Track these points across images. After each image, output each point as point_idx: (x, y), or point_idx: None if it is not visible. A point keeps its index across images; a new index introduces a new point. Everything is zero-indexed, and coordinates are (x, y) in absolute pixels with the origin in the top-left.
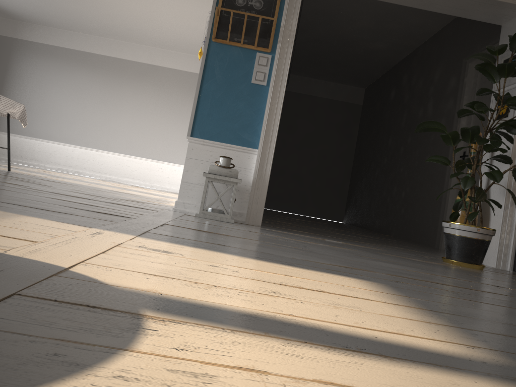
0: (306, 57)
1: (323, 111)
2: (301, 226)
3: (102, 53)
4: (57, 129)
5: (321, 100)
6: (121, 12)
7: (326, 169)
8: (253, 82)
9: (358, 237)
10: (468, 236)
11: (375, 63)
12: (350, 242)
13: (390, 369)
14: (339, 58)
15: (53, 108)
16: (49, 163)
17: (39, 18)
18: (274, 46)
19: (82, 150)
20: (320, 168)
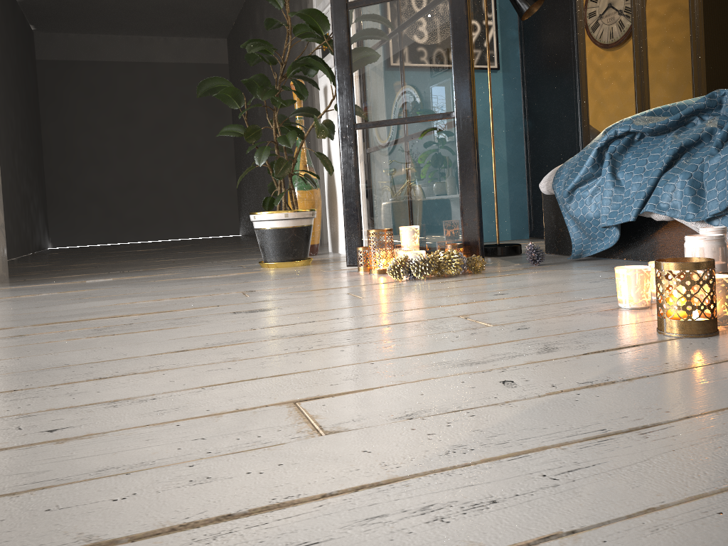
0: (114, 5)
1: (173, 83)
2: (109, 263)
3: None
4: None
5: (166, 66)
6: None
7: (198, 166)
8: None
9: (191, 258)
10: (277, 226)
11: (218, 0)
12: (141, 272)
13: None
14: None
15: None
16: None
17: None
18: None
19: None
20: (189, 167)
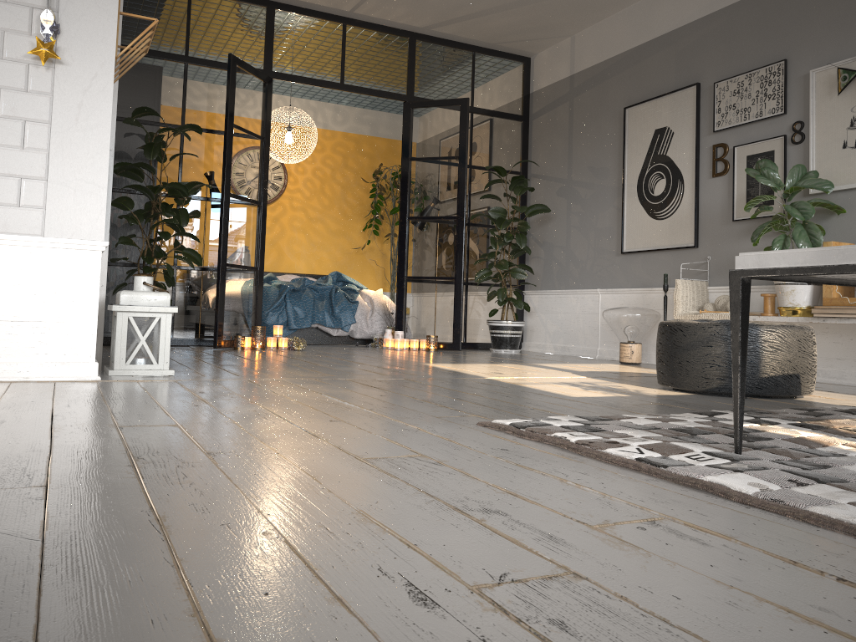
0: None
1: None
2: None
3: None
4: None
5: None
6: None
7: None
8: None
9: None
10: None
11: None
12: None
13: (553, 366)
14: None
15: None
16: None
17: None
18: None
19: None
20: None
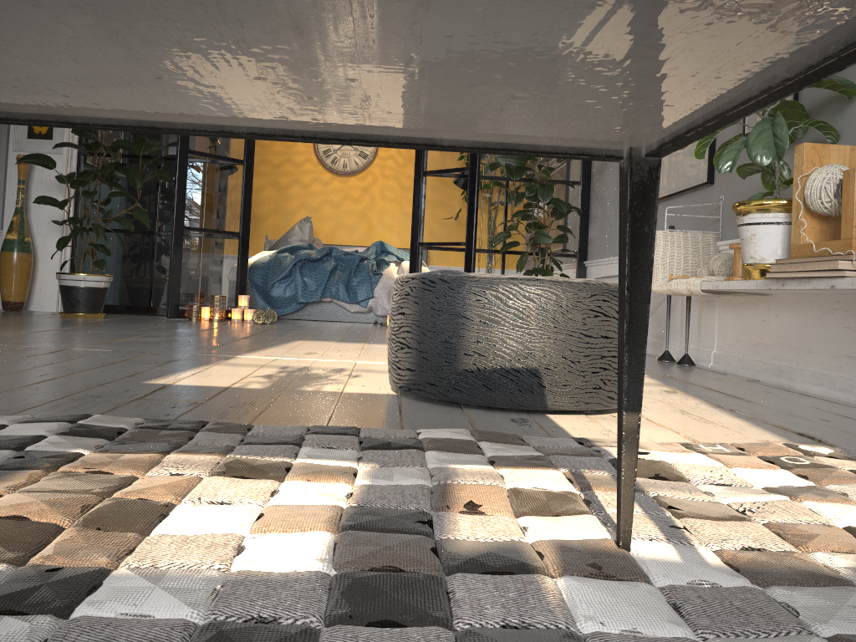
0: None
1: None
2: None
3: None
4: None
5: None
6: None
7: None
8: None
9: None
10: (102, 286)
11: None
12: None
13: None
14: None
15: None
16: None
17: None
18: None
19: None
20: None
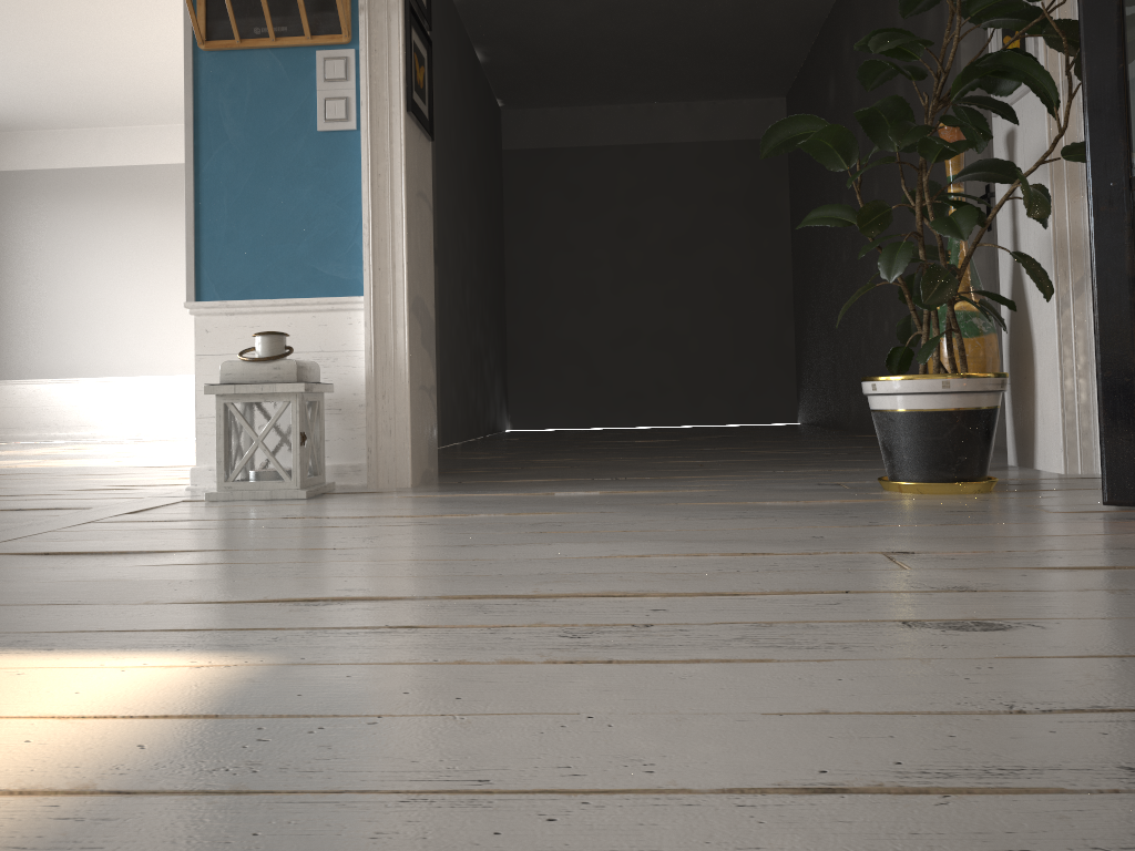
0: (614, 55)
1: (698, 174)
2: (592, 460)
3: (175, 161)
4: (117, 350)
5: (687, 148)
6: (169, 55)
7: (732, 306)
8: (323, 129)
9: (730, 461)
10: (923, 406)
11: (777, 29)
12: (648, 483)
13: None
14: (689, 37)
15: (98, 304)
16: (116, 427)
17: (21, 116)
18: (357, 23)
19: (180, 383)
20: (718, 308)
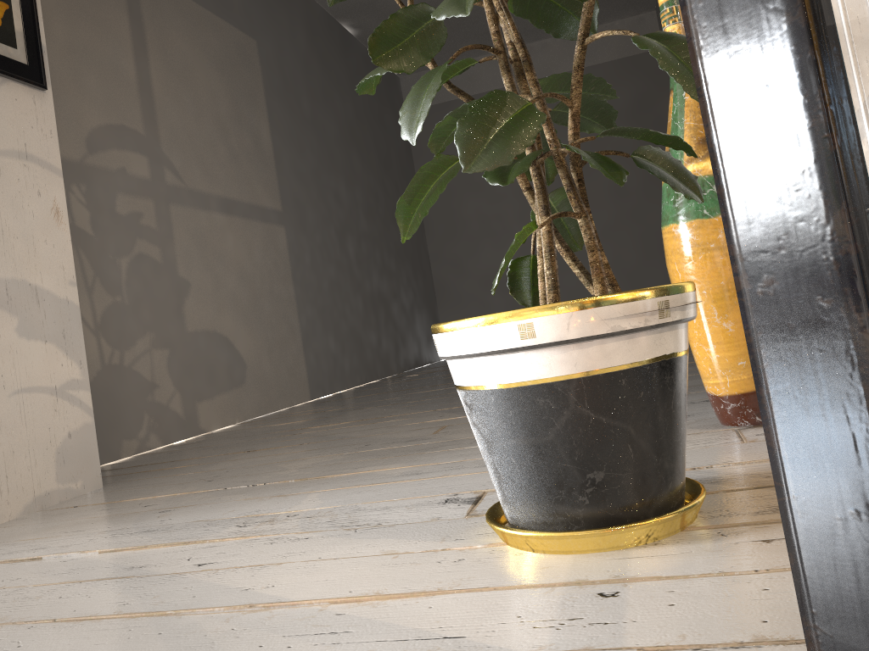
0: None
1: None
2: (360, 423)
3: None
4: None
5: None
6: None
7: (633, 215)
8: None
9: None
10: (501, 379)
11: None
12: (242, 505)
13: None
14: None
15: None
16: None
17: None
18: None
19: None
20: (621, 219)
